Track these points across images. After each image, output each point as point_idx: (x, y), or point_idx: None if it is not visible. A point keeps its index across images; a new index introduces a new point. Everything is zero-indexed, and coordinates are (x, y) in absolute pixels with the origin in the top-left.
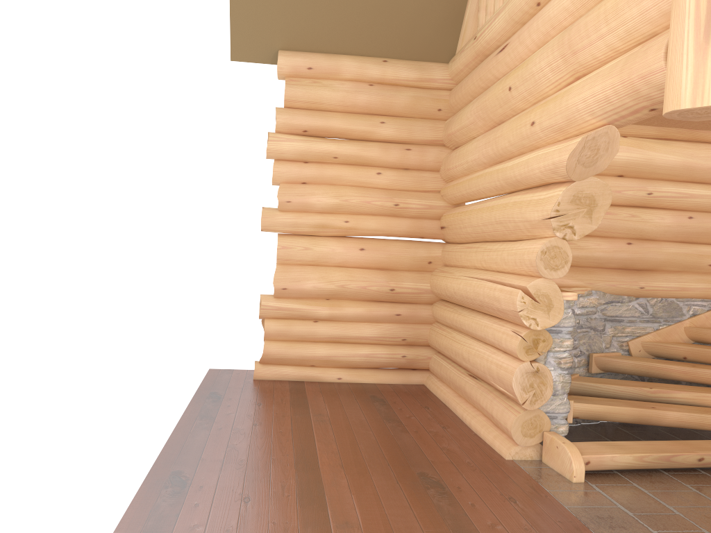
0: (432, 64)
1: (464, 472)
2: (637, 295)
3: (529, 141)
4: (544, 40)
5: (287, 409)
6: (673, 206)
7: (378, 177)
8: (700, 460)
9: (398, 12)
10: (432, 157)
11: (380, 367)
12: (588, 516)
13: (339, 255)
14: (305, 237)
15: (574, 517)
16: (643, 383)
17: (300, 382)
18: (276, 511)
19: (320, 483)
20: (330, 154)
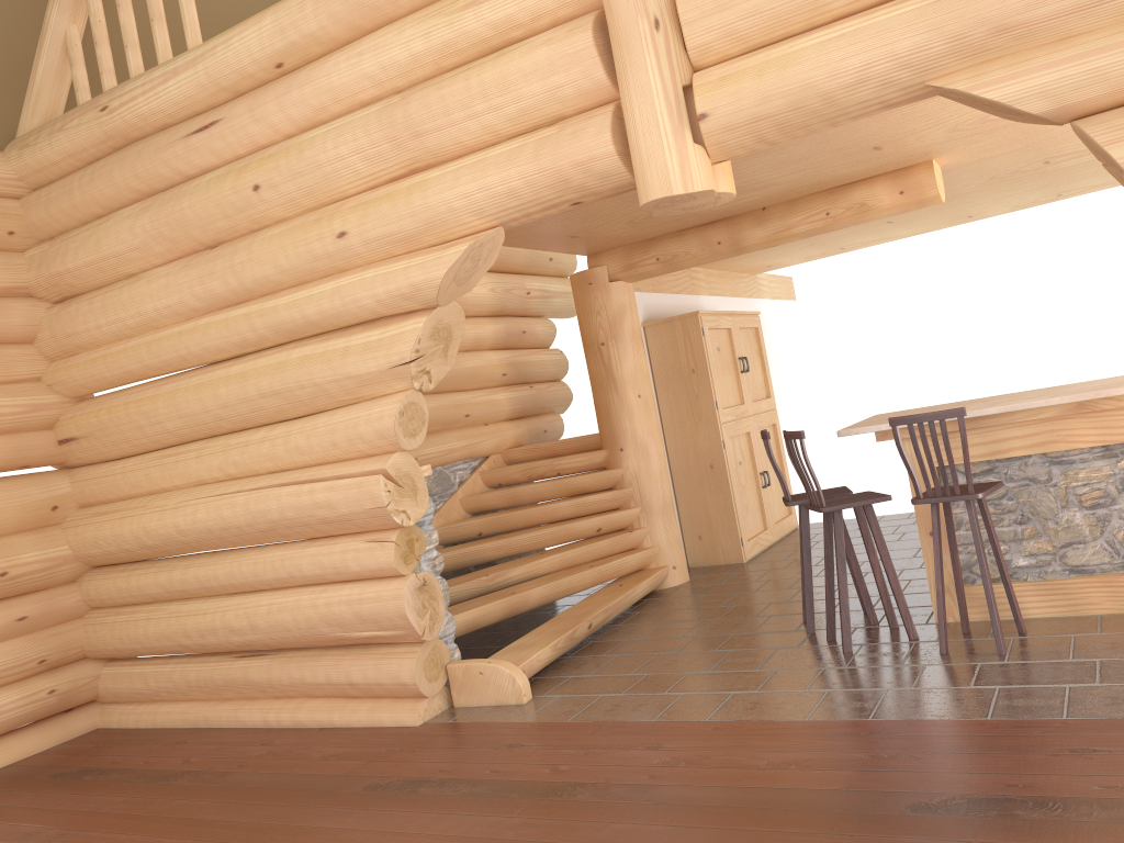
0: None
1: (409, 758)
2: None
3: (330, 262)
4: (313, 118)
5: None
6: None
7: None
8: (590, 627)
9: None
10: (20, 318)
11: (7, 731)
12: (601, 715)
13: None
14: None
15: (594, 722)
16: (468, 575)
17: None
18: None
19: None
20: None
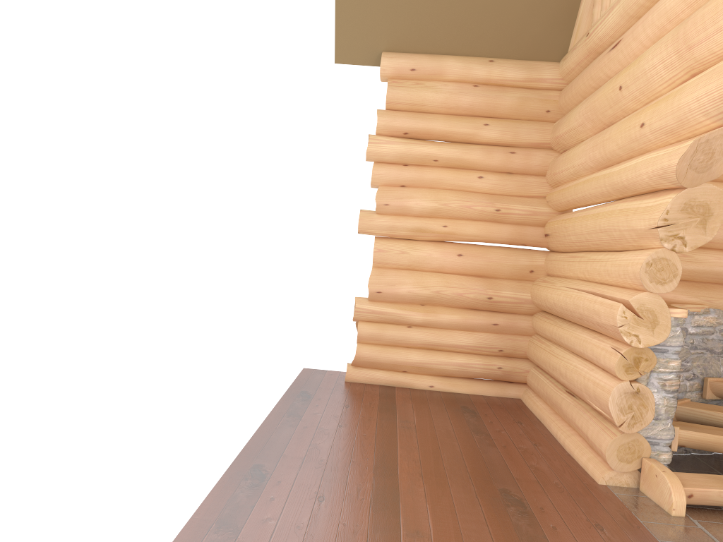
0: (541, 63)
1: (550, 493)
2: None
3: (638, 144)
4: (659, 35)
5: (374, 413)
6: None
7: (480, 181)
8: None
9: (507, 9)
10: (537, 161)
11: (474, 377)
12: None
13: (435, 260)
14: (402, 240)
15: None
16: None
17: (391, 387)
18: (348, 512)
19: (396, 489)
20: (430, 157)
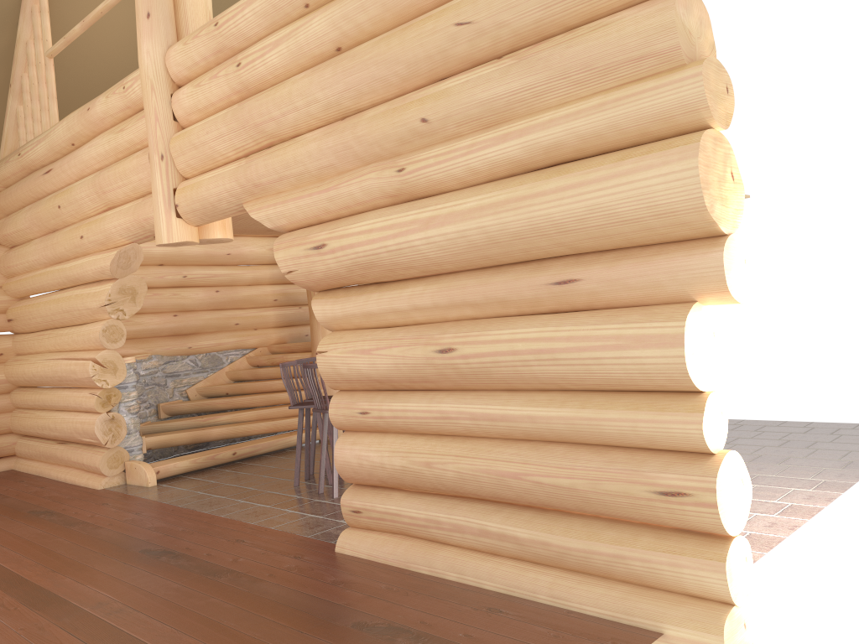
0: None
1: (67, 502)
2: (187, 354)
3: (81, 249)
4: (81, 174)
5: None
6: (204, 284)
7: None
8: (234, 454)
9: None
10: None
11: None
12: (158, 497)
13: None
14: None
15: (148, 499)
16: (199, 416)
17: None
18: None
19: None
20: None
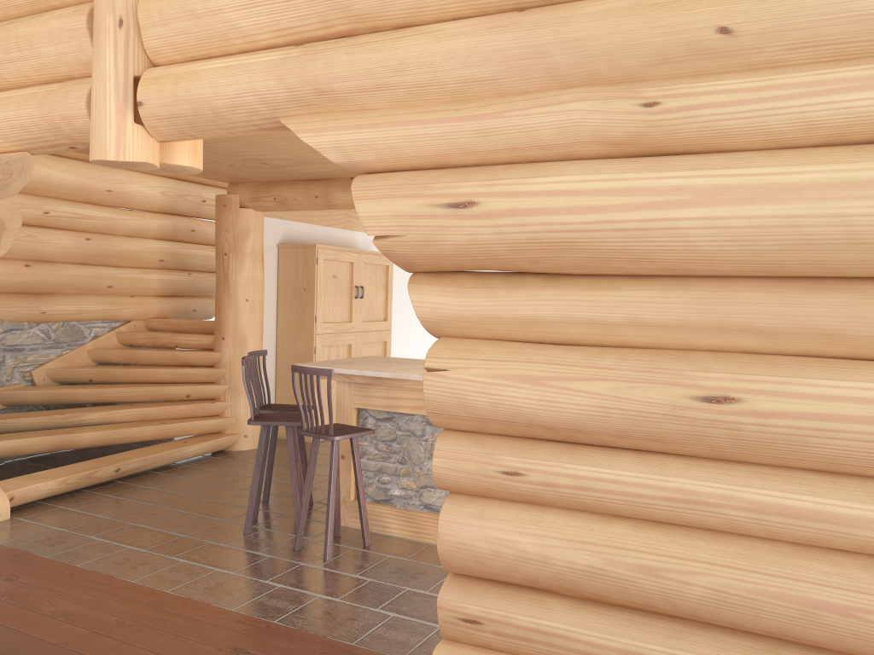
0: None
1: None
2: (38, 321)
3: None
4: None
5: None
6: (71, 227)
7: None
8: (117, 471)
9: None
10: None
11: None
12: (26, 544)
13: None
14: None
15: (12, 548)
16: (54, 411)
17: None
18: None
19: None
20: None
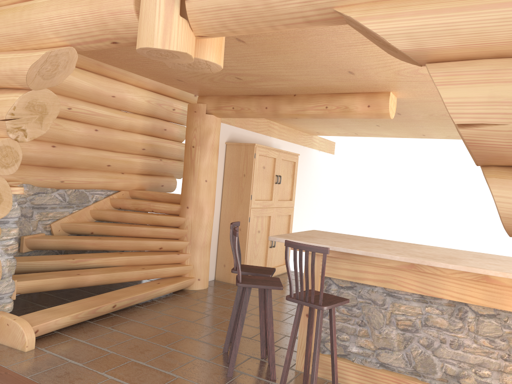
0: None
1: None
2: (58, 188)
3: None
4: None
5: None
6: (85, 120)
7: None
8: (114, 307)
9: None
10: None
11: None
12: (50, 379)
13: None
14: None
15: None
16: (66, 255)
17: None
18: None
19: None
20: None
